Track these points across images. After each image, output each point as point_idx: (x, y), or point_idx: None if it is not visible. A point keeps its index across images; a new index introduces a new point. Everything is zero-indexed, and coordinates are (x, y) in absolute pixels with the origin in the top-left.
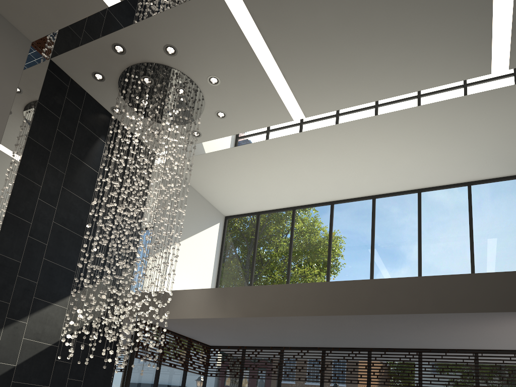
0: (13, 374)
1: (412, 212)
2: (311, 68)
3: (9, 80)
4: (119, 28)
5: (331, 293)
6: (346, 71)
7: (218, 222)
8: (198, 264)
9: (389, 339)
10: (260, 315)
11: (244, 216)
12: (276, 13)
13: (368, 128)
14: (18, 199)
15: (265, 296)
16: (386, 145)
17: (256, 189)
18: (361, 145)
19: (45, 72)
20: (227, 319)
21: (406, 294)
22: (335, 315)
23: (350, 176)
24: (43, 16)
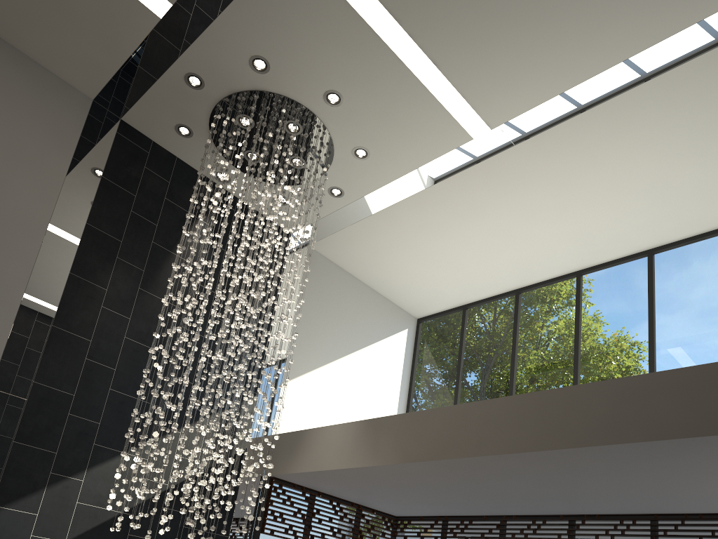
0: None
1: None
2: (475, 38)
3: (58, 152)
4: (185, 49)
5: (538, 411)
6: (535, 27)
7: (405, 329)
8: (371, 392)
9: (679, 495)
10: (427, 458)
11: (444, 314)
12: None
13: (605, 126)
14: (70, 308)
15: (434, 426)
16: (647, 151)
17: (450, 268)
18: (601, 161)
19: (113, 137)
20: (382, 469)
21: (676, 401)
22: (545, 450)
23: (597, 221)
24: (92, 57)
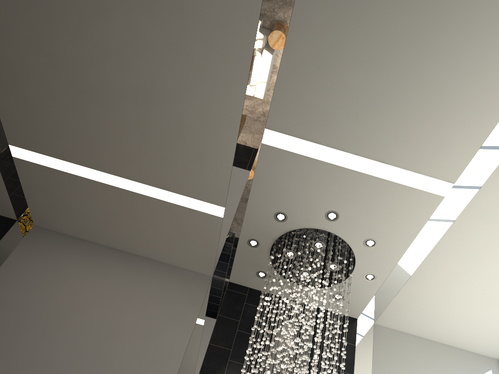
0: None
1: None
2: (398, 132)
3: (192, 308)
4: (240, 227)
5: None
6: (436, 101)
7: (488, 370)
8: None
9: None
10: None
11: None
12: (315, 118)
13: None
14: None
15: None
16: None
17: (498, 304)
18: None
19: (224, 292)
20: None
21: None
22: None
23: None
24: (203, 253)
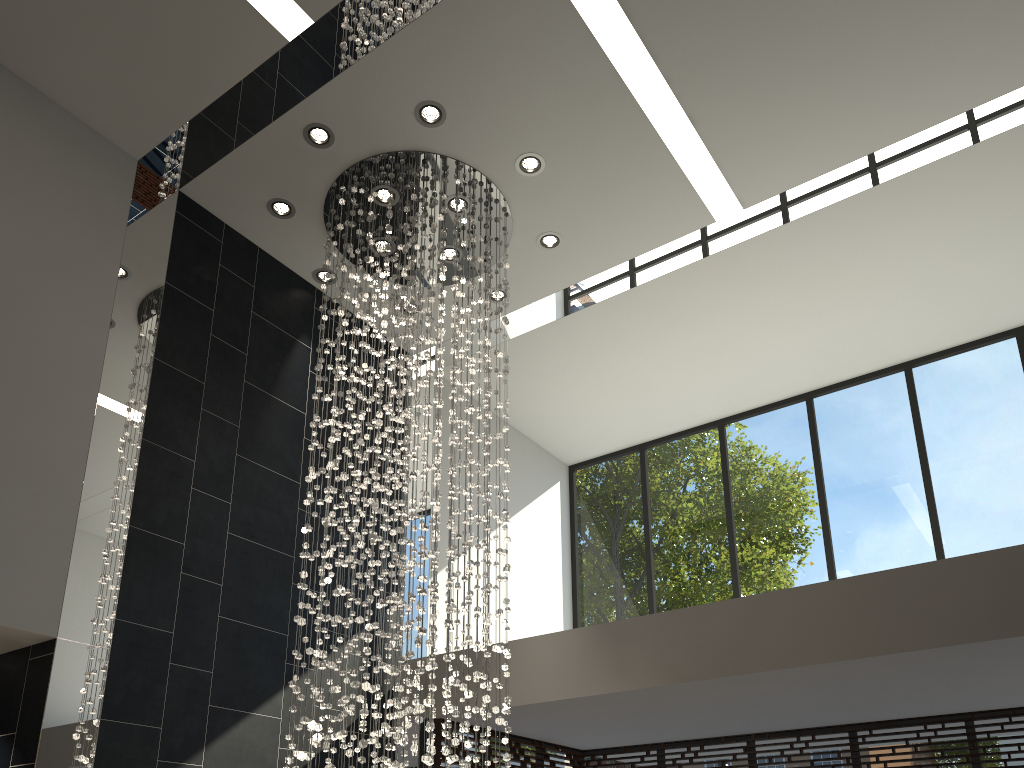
0: None
1: (1011, 383)
2: (756, 87)
3: (102, 246)
4: (316, 88)
5: (885, 598)
6: (841, 75)
7: (557, 482)
8: (531, 577)
9: None
10: (714, 673)
11: (611, 458)
12: None
13: (894, 205)
14: (151, 495)
15: (717, 628)
16: (937, 237)
17: (635, 395)
18: (877, 250)
19: (172, 219)
20: (633, 693)
21: None
22: (908, 652)
23: (850, 327)
24: (154, 96)
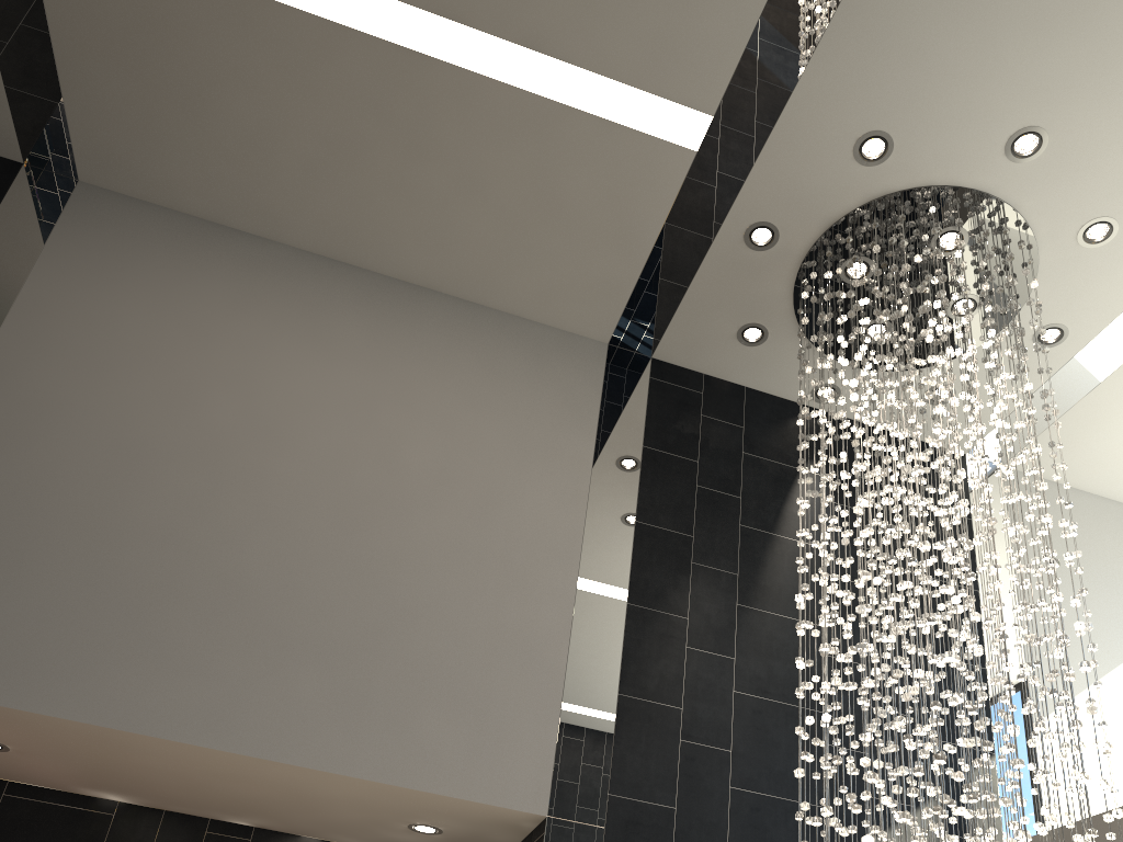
0: None
1: None
2: None
3: (576, 429)
4: (740, 186)
5: None
6: None
7: None
8: None
9: None
10: None
11: None
12: None
13: None
14: (640, 660)
15: None
16: None
17: None
18: None
19: (646, 386)
20: None
21: None
22: None
23: None
24: (600, 273)
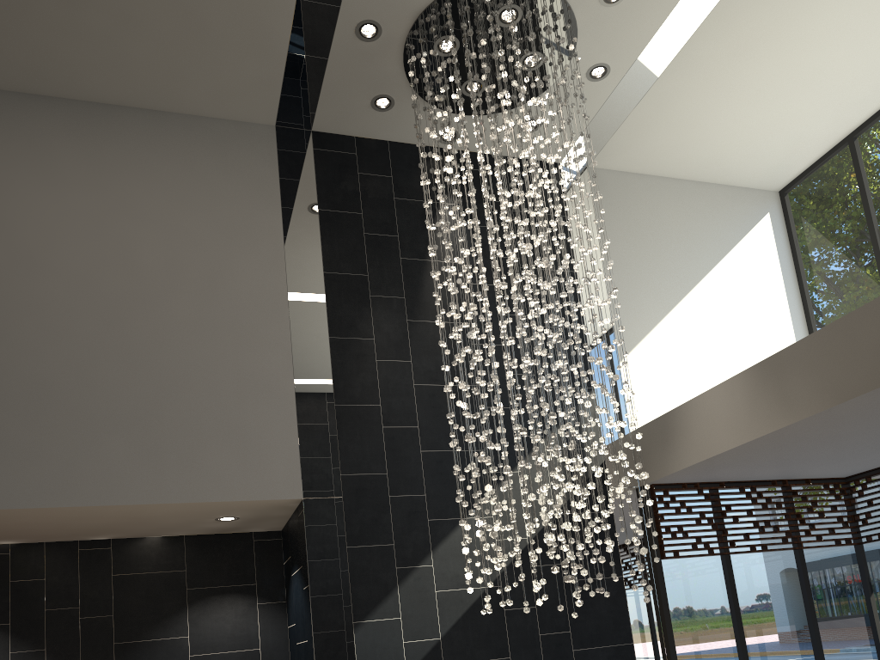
0: (441, 653)
1: None
2: None
3: (265, 206)
4: None
5: None
6: None
7: (765, 214)
8: (746, 323)
9: None
10: (875, 384)
11: (820, 165)
12: None
13: None
14: (345, 377)
15: (871, 333)
16: None
17: (808, 91)
18: None
19: (312, 157)
20: (806, 423)
21: None
22: None
23: None
24: (253, 75)
